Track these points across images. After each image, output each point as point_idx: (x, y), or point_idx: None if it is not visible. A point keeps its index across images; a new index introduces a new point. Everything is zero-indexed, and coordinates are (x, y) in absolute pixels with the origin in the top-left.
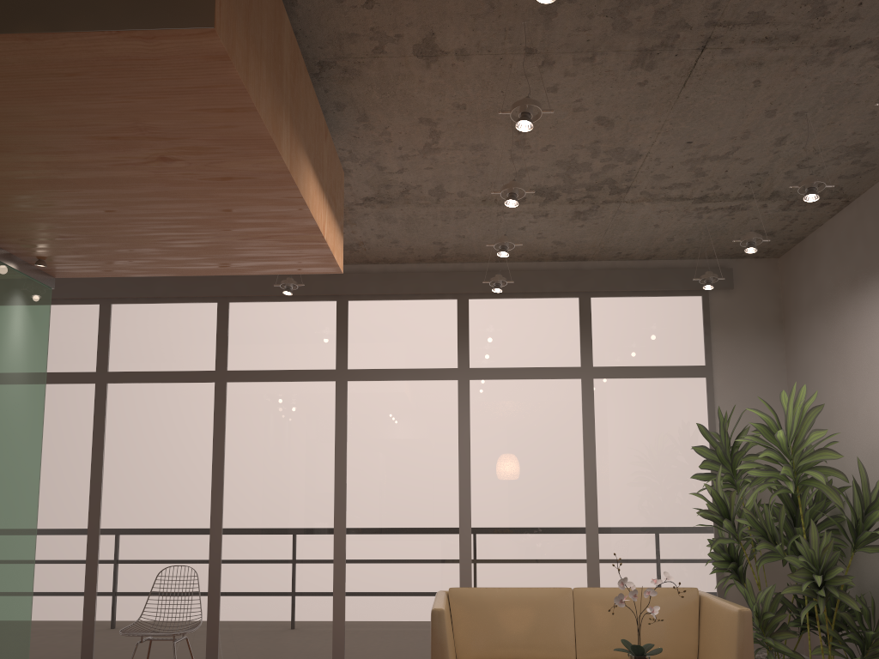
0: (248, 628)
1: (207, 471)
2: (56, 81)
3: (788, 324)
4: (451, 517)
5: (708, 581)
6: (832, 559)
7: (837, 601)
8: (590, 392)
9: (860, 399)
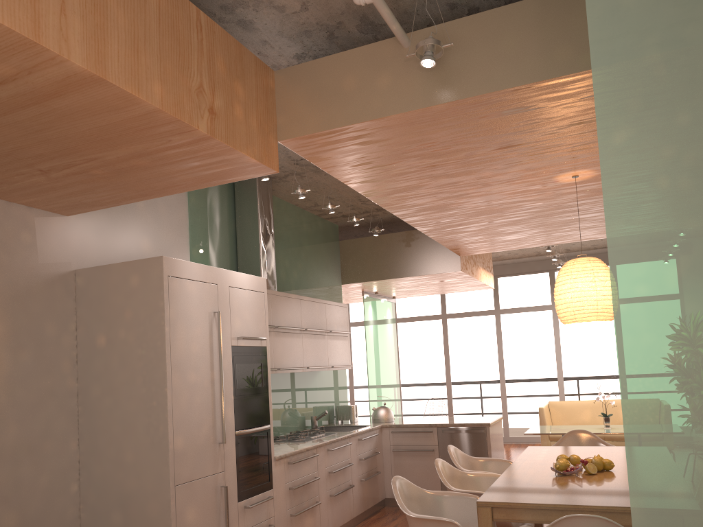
0: None
1: (442, 357)
2: (422, 278)
3: None
4: (553, 373)
5: None
6: None
7: None
8: None
9: None
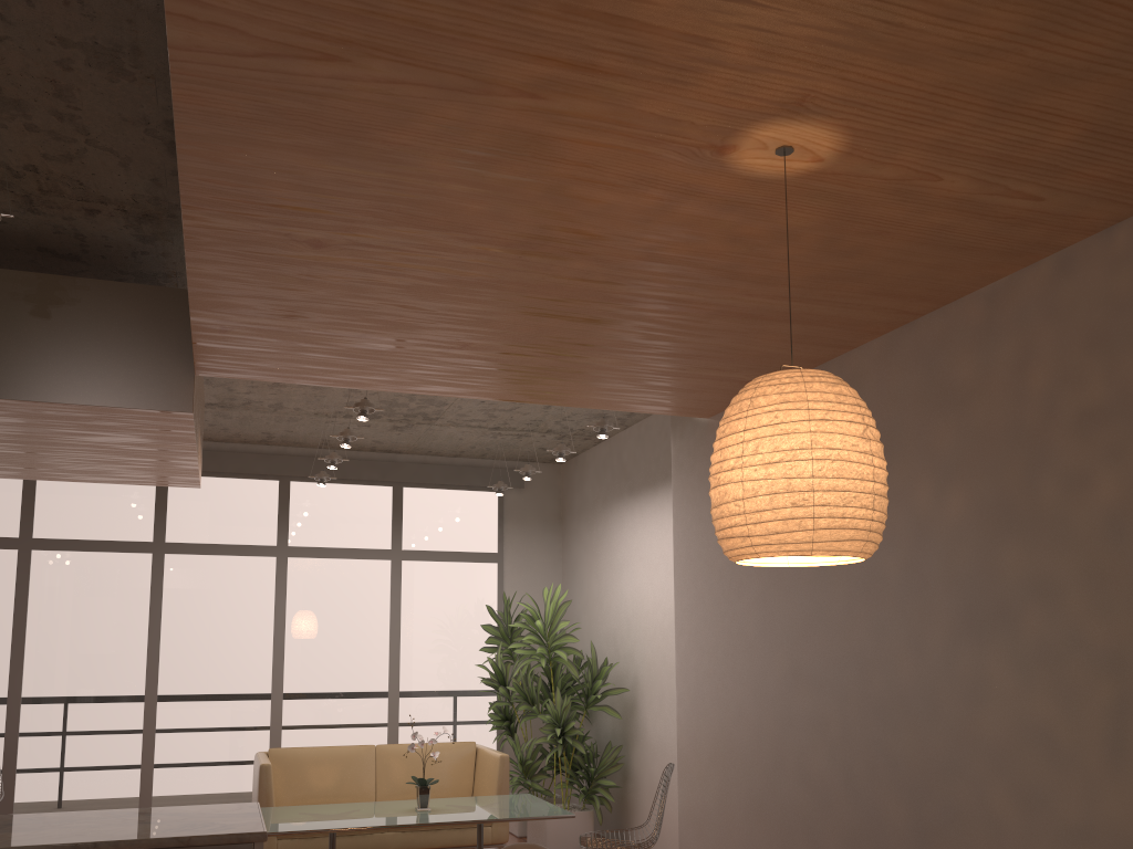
0: (47, 799)
1: (6, 641)
2: (65, 415)
3: (565, 521)
4: (265, 686)
5: (490, 737)
6: (570, 715)
7: (573, 748)
8: (398, 572)
9: (604, 592)
